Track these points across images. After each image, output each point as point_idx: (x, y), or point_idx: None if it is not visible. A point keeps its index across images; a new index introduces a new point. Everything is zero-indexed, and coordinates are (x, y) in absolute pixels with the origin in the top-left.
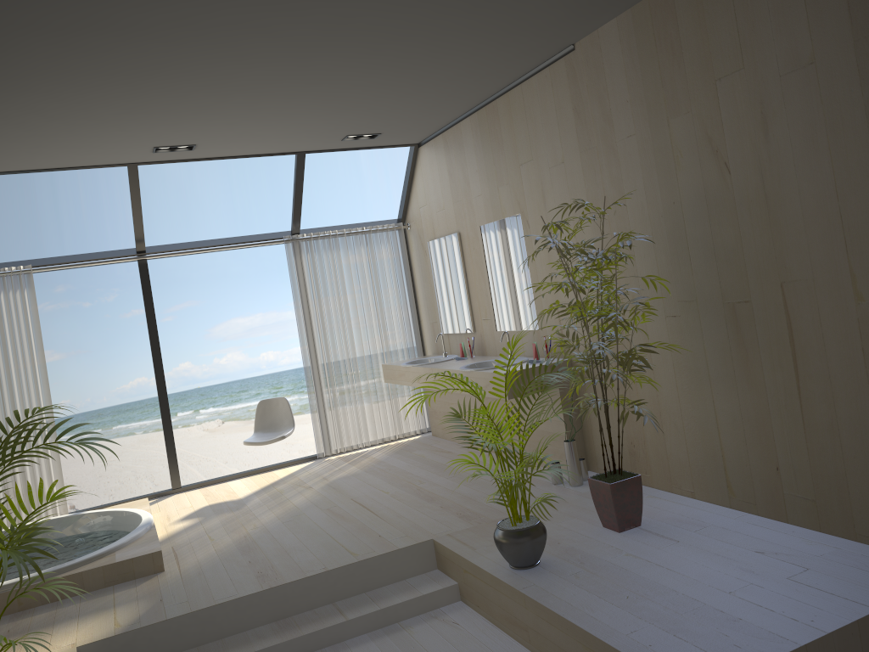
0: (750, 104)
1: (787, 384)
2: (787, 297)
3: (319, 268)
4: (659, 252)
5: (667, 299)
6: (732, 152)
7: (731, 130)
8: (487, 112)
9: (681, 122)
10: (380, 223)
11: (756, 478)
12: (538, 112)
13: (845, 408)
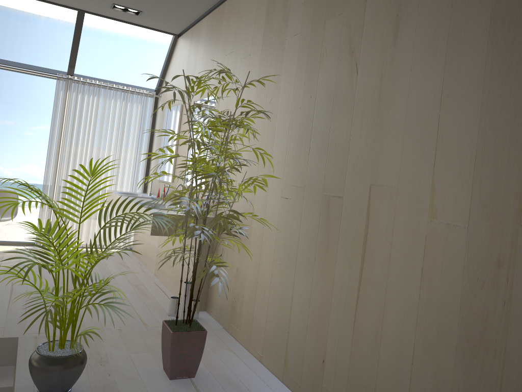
0: (390, 7)
1: (351, 284)
2: (372, 200)
3: (80, 106)
4: (291, 139)
5: (286, 182)
6: (364, 53)
7: (368, 32)
8: (218, 12)
9: (334, 23)
10: (140, 88)
11: (306, 363)
12: (246, 12)
13: (391, 324)
